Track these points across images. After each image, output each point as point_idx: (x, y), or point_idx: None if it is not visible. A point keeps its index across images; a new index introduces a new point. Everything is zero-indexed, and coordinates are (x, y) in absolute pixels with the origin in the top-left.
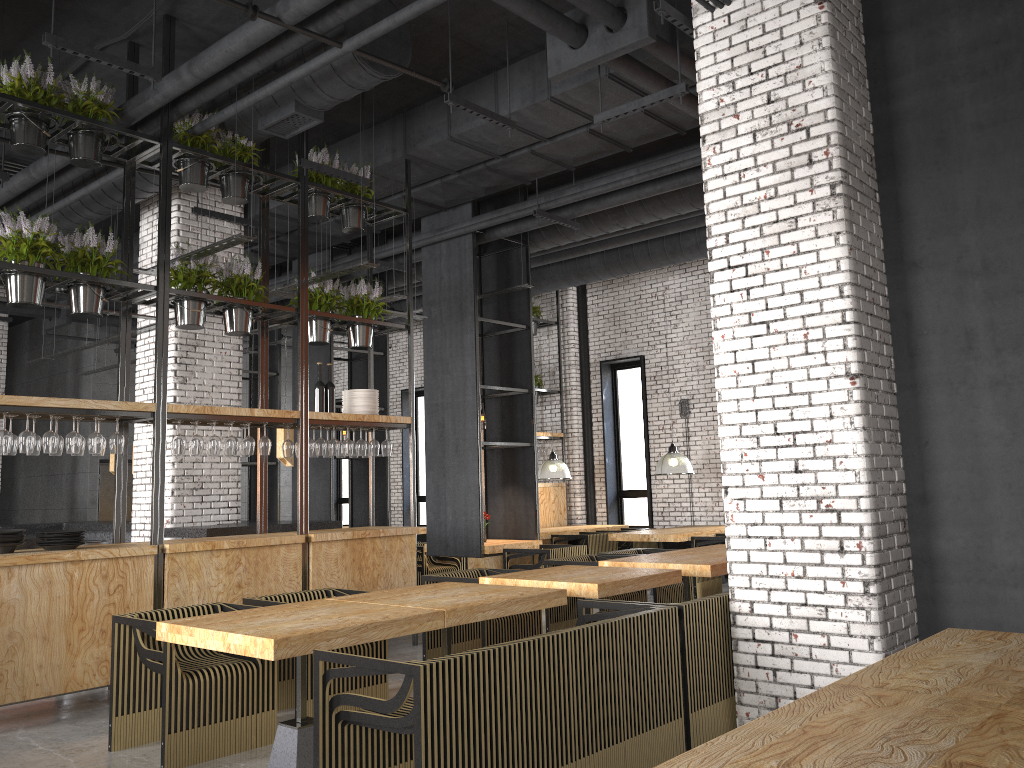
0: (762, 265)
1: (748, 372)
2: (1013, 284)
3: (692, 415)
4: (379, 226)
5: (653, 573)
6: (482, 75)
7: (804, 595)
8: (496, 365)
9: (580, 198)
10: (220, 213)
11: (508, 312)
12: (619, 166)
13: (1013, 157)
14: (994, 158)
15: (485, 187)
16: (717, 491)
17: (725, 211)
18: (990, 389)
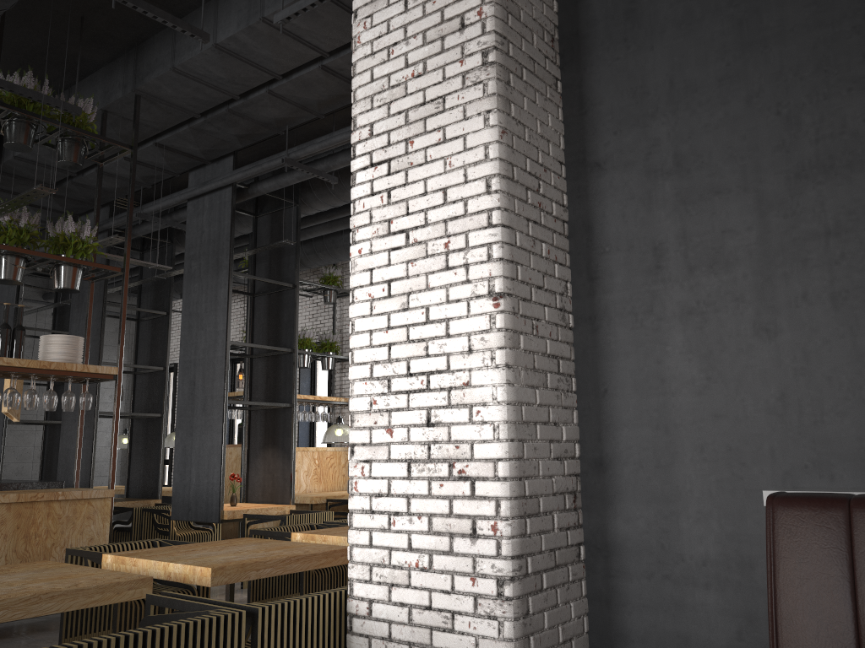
0: (406, 159)
1: (384, 295)
2: (710, 183)
3: None
4: (146, 179)
5: (312, 552)
6: (206, 2)
7: (429, 595)
8: (265, 324)
9: (326, 145)
10: None
11: (278, 271)
12: None
13: (712, 24)
14: (690, 27)
15: (236, 135)
16: None
17: (372, 97)
18: (681, 320)
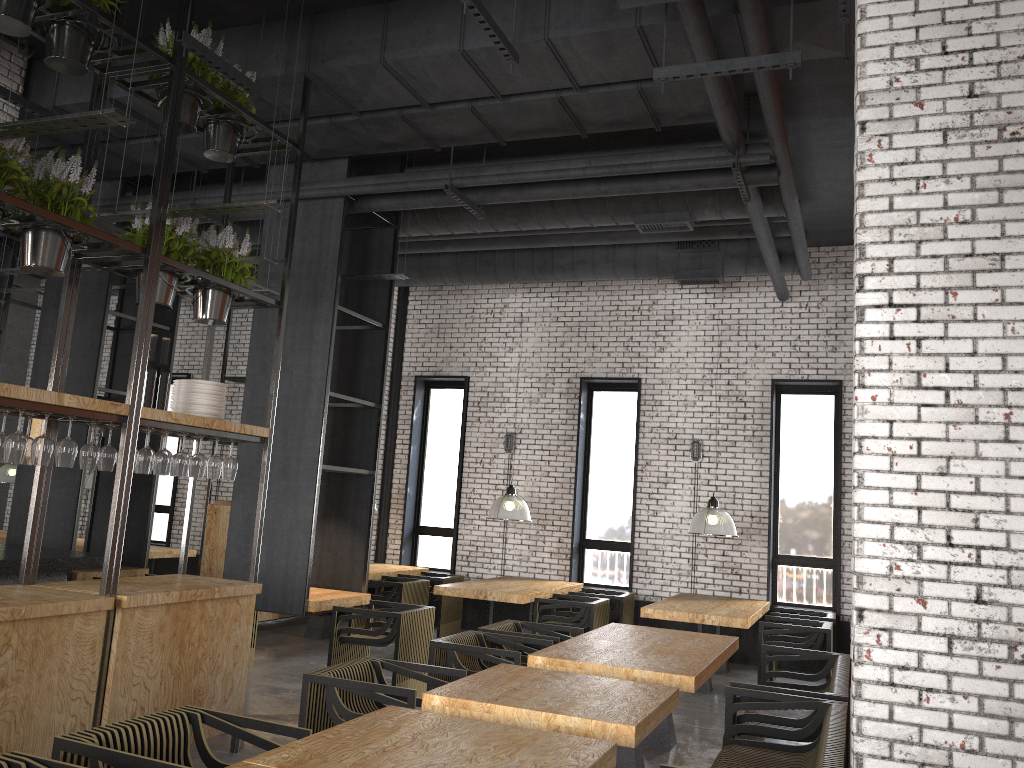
0: (944, 310)
1: (911, 453)
2: None
3: (518, 451)
4: (211, 163)
5: (661, 696)
6: None
7: None
8: (333, 367)
9: (510, 181)
10: (4, 88)
11: (359, 304)
12: (525, 156)
13: None
14: None
15: (384, 142)
16: (536, 539)
17: (890, 228)
18: None
